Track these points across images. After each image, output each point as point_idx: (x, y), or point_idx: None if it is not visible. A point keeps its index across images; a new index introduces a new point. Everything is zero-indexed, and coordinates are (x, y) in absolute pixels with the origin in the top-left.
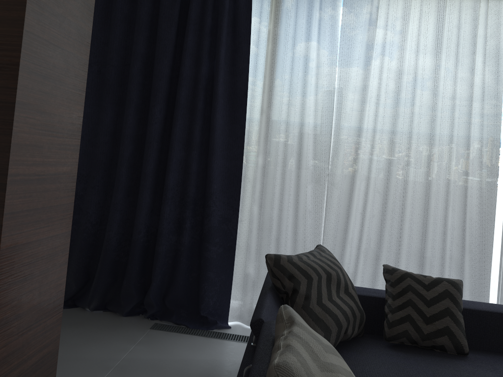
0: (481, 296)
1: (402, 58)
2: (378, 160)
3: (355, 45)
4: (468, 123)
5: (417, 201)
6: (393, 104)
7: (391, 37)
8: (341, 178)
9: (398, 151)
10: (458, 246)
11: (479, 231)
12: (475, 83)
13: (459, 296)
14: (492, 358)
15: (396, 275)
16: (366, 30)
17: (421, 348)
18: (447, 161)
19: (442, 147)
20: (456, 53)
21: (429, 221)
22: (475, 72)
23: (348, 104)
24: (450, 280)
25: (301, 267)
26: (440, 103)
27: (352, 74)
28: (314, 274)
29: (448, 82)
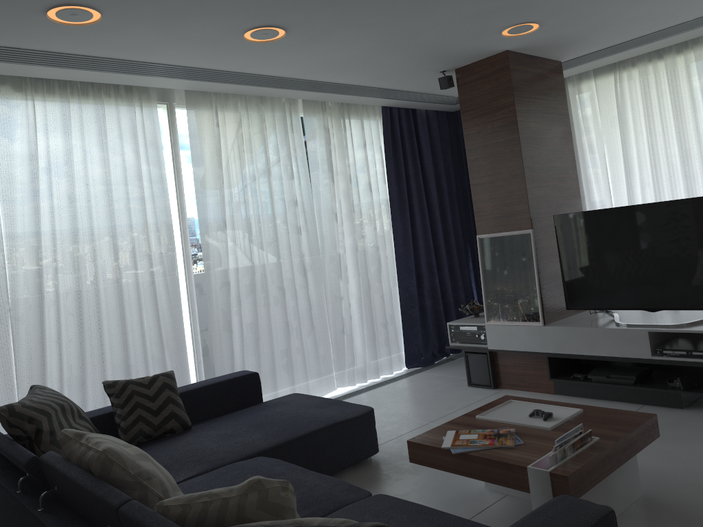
0: (184, 383)
1: (72, 171)
2: (64, 281)
3: (15, 160)
4: (146, 228)
5: (112, 312)
6: (70, 220)
7: (54, 149)
8: (25, 310)
9: (83, 267)
10: (157, 344)
11: (172, 325)
12: (144, 188)
13: (175, 383)
14: (209, 422)
15: (118, 386)
16: (26, 143)
17: (155, 439)
18: (134, 267)
19: (126, 254)
20: (123, 162)
21: (127, 329)
22: (142, 179)
23: (18, 226)
24: (164, 373)
25: (37, 407)
26: (116, 212)
27: (18, 192)
28: (51, 409)
29: (120, 190)
